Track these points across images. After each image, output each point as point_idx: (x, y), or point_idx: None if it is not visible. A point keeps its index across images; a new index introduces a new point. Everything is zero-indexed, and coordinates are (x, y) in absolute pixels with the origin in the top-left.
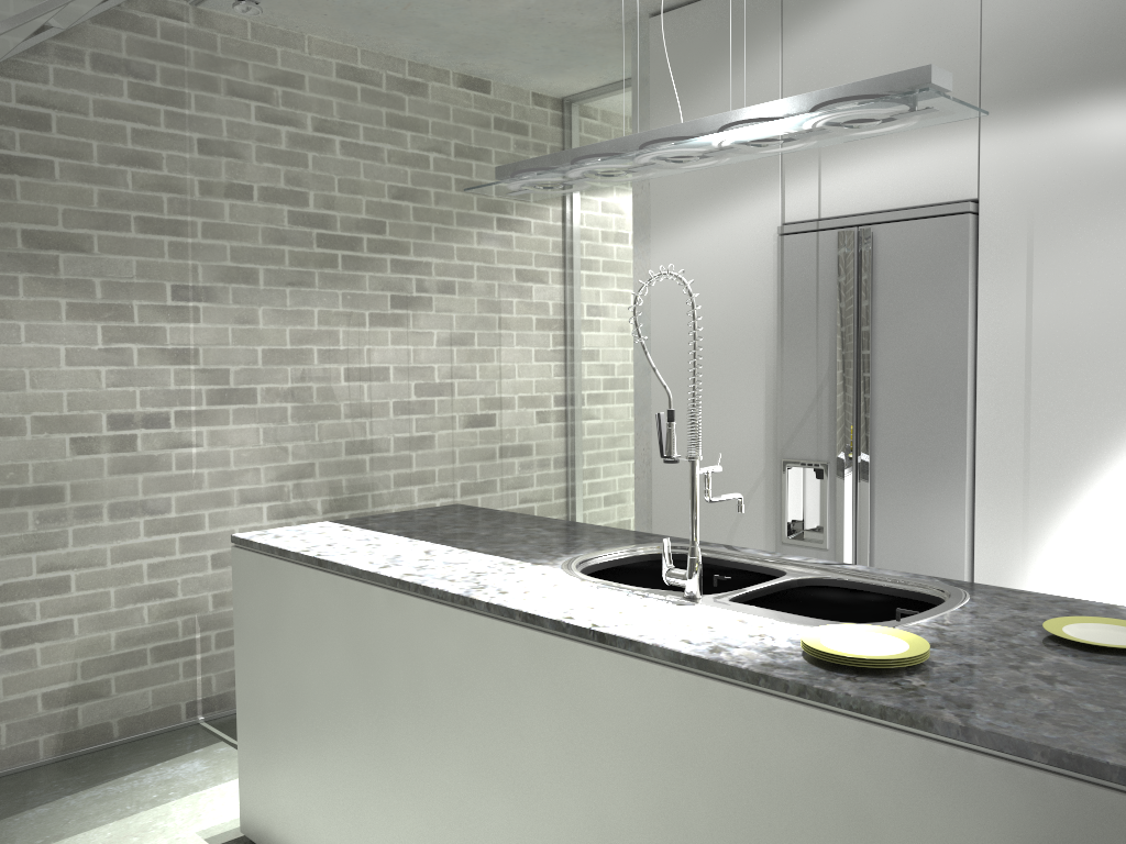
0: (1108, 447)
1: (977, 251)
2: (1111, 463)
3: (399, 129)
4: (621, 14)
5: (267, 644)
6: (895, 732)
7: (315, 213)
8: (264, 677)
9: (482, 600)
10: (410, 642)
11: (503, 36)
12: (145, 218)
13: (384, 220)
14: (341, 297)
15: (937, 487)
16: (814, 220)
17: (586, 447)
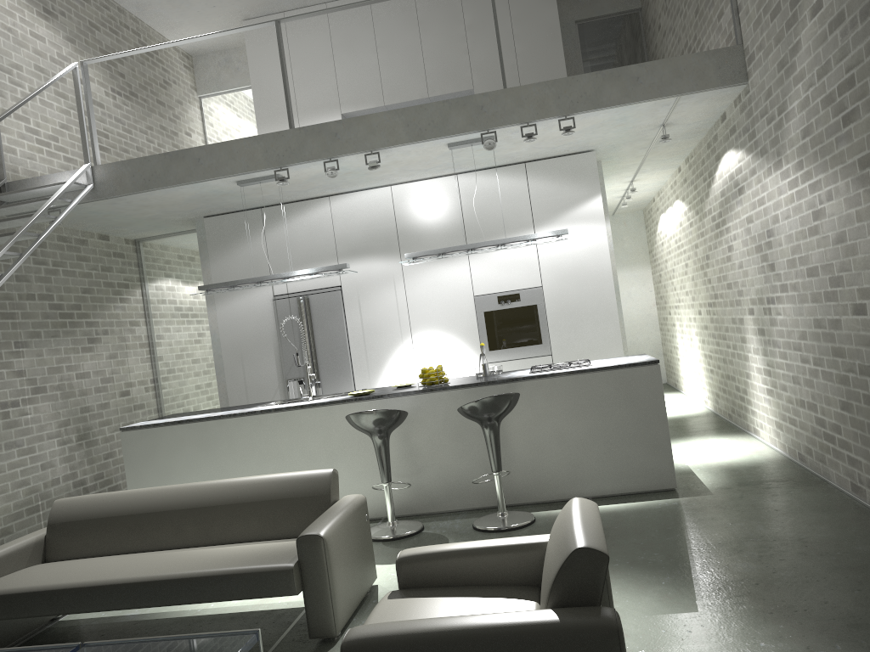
0: (389, 356)
1: (343, 301)
2: (390, 360)
3: (81, 261)
4: (192, 216)
5: (148, 461)
6: (376, 400)
7: (57, 303)
8: (147, 474)
9: (258, 410)
10: (229, 432)
11: (135, 222)
12: (2, 312)
13: (80, 303)
14: (70, 340)
15: (342, 377)
16: (285, 294)
17: (169, 401)
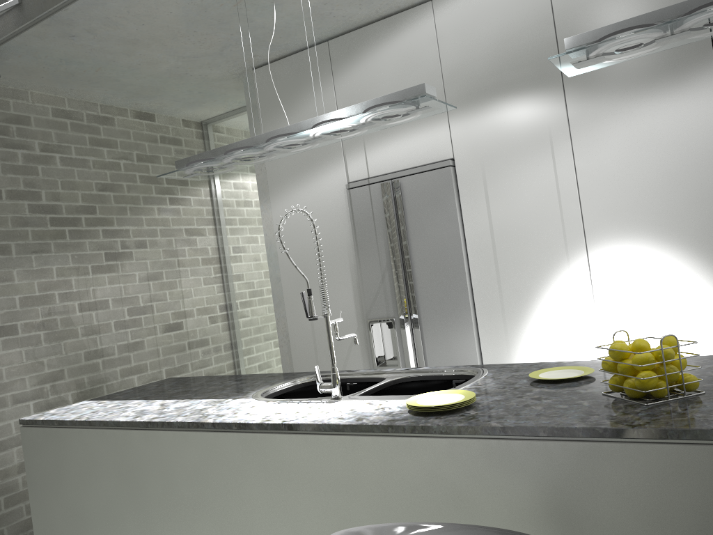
0: (541, 284)
1: (457, 186)
2: (544, 293)
3: (98, 146)
4: (235, 69)
5: (55, 488)
6: (467, 439)
7: (47, 204)
8: (55, 511)
9: (209, 422)
10: (162, 460)
11: (162, 85)
12: None
13: (94, 205)
14: (71, 257)
15: (456, 321)
16: (366, 178)
17: (243, 335)
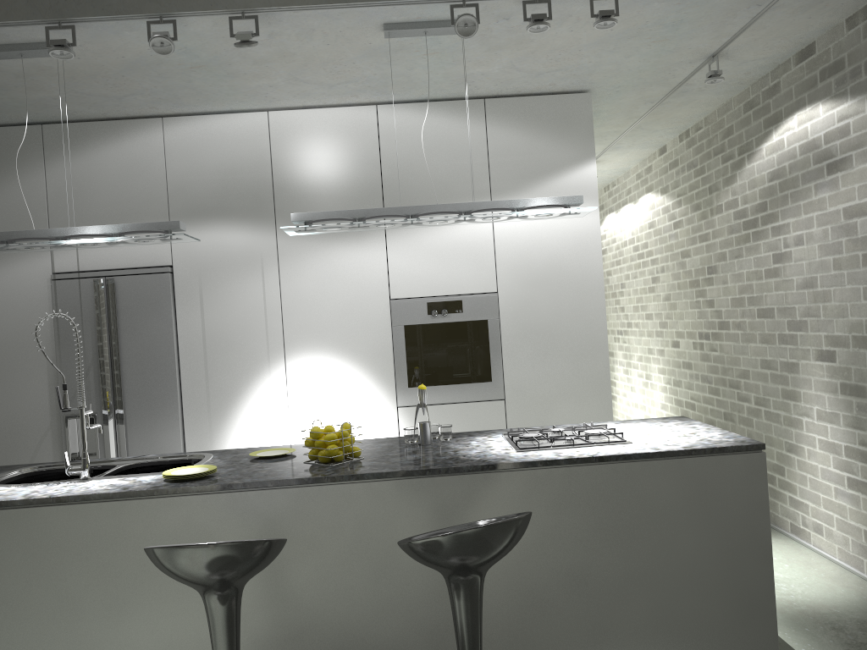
0: (245, 385)
1: (174, 291)
2: (247, 393)
3: None
4: None
5: None
6: (217, 494)
7: None
8: None
9: None
10: None
11: None
12: None
13: None
14: None
15: (164, 417)
16: (74, 271)
17: None
